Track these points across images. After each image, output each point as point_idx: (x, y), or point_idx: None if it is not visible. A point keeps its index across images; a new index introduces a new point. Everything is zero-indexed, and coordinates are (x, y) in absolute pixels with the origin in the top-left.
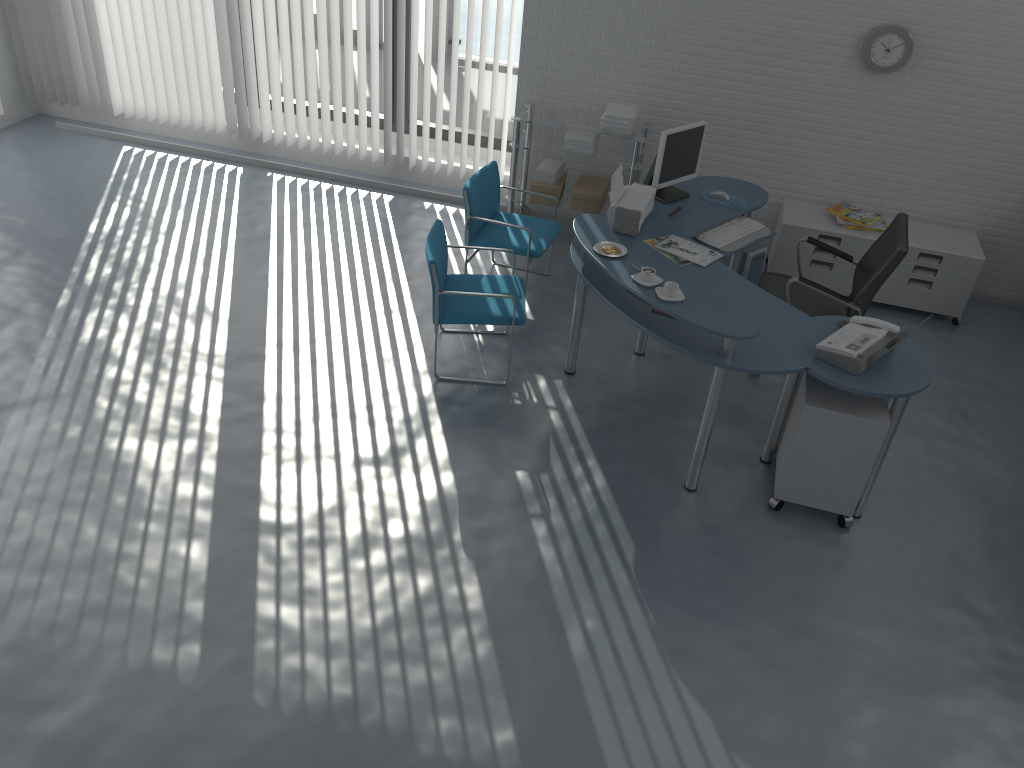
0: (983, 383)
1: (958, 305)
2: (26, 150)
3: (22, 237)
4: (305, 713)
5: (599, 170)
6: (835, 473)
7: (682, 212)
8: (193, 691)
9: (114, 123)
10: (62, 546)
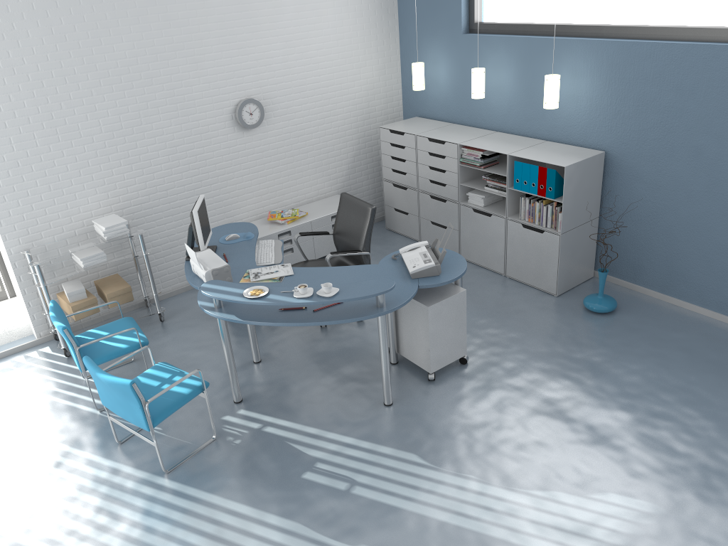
0: None
1: None
2: None
3: None
4: None
5: (102, 272)
6: (452, 335)
7: (229, 256)
8: None
9: None
10: None
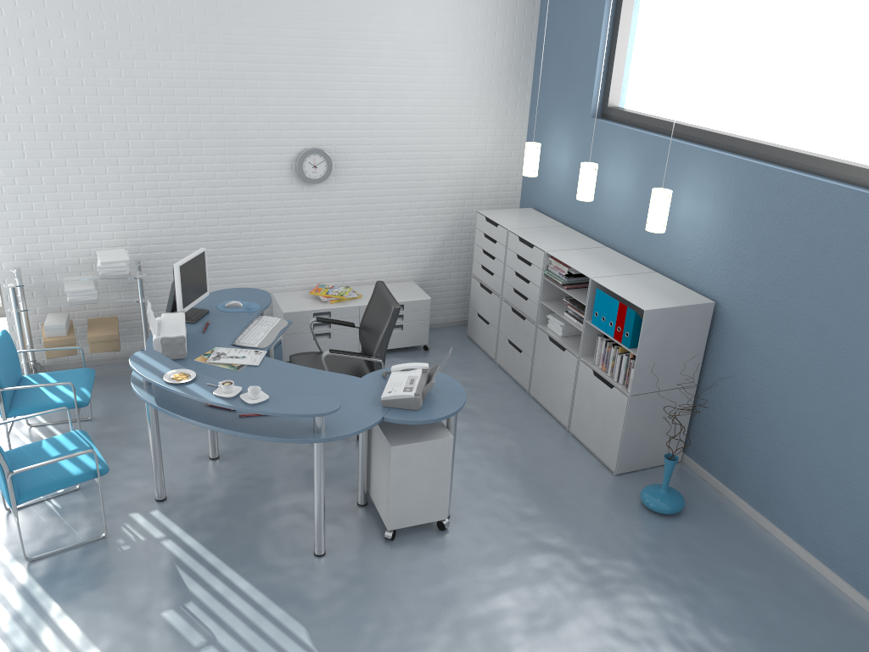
0: (466, 384)
1: (424, 335)
2: None
3: None
4: None
5: (103, 311)
6: (427, 490)
7: (212, 326)
8: None
9: None
10: None
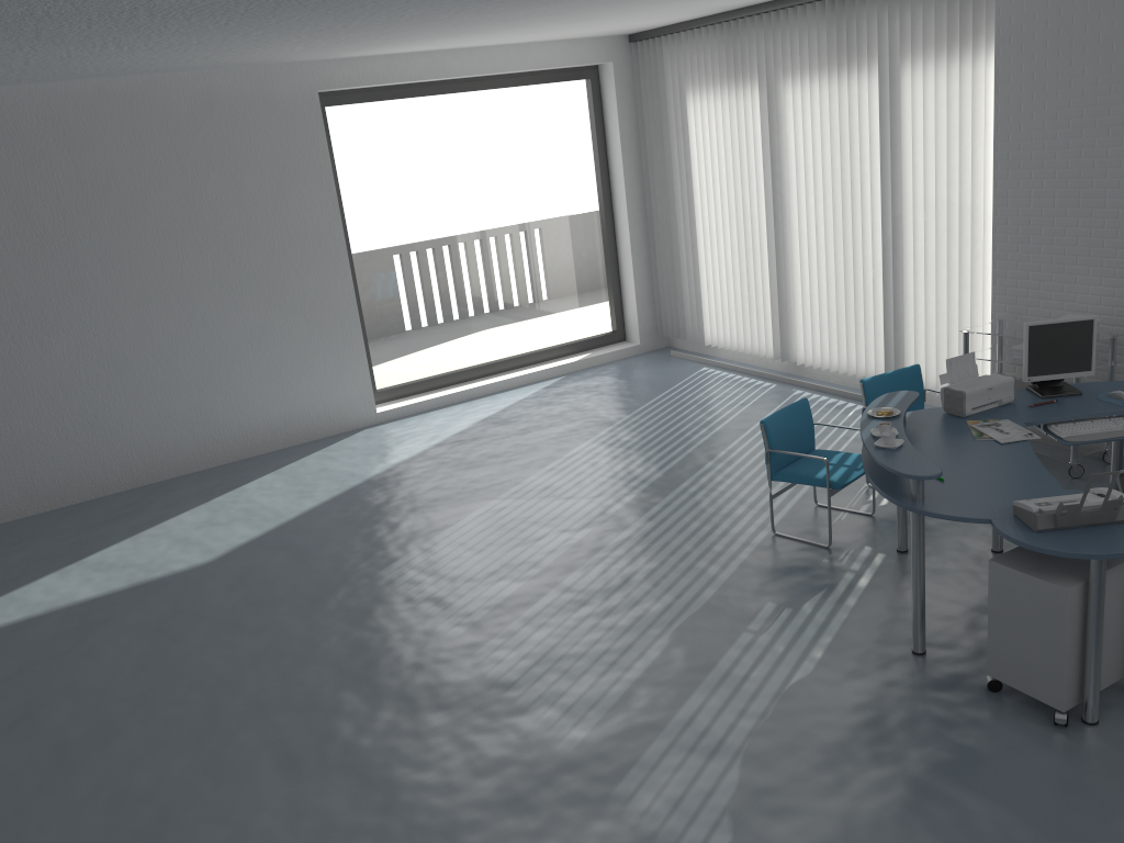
0: None
1: None
2: (638, 367)
3: (585, 415)
4: (481, 678)
5: None
6: (1034, 649)
7: (1050, 405)
8: (440, 648)
9: (710, 352)
10: (450, 567)
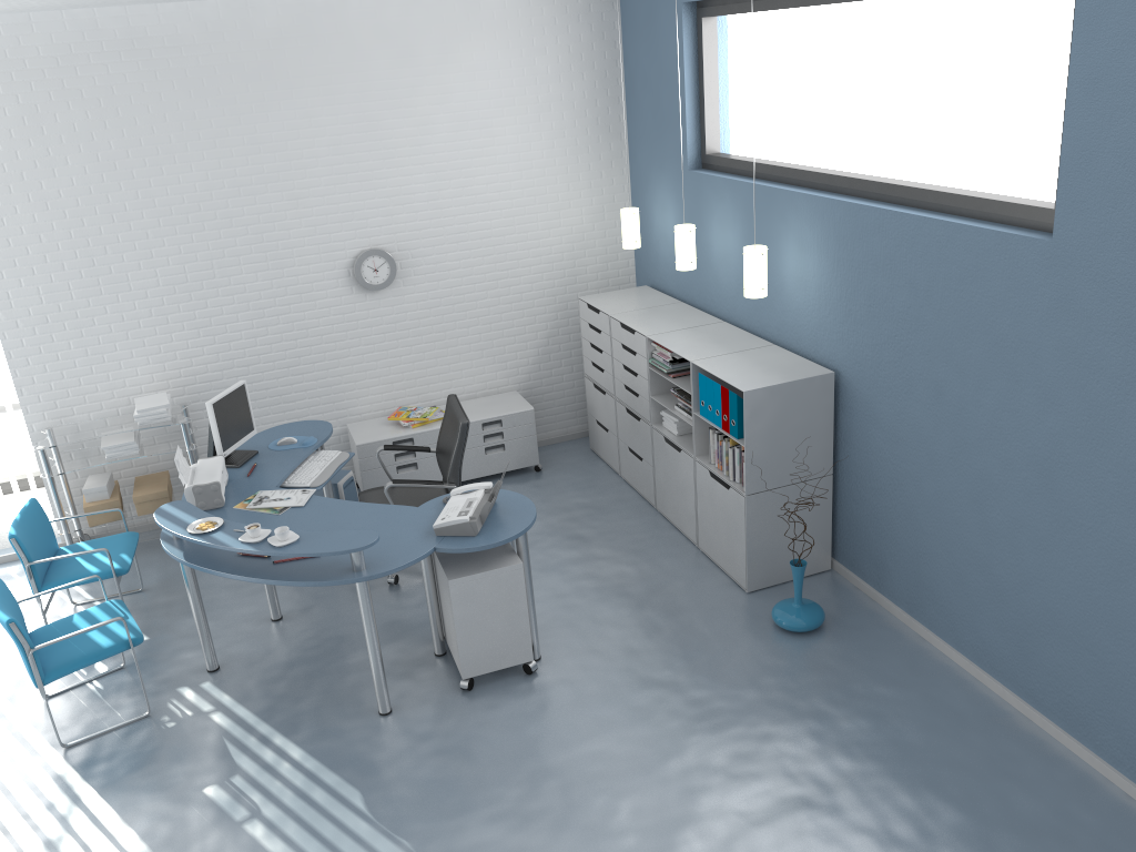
0: (581, 506)
1: (533, 454)
2: None
3: None
4: None
5: (153, 466)
6: (502, 628)
7: (259, 468)
8: None
9: None
10: None
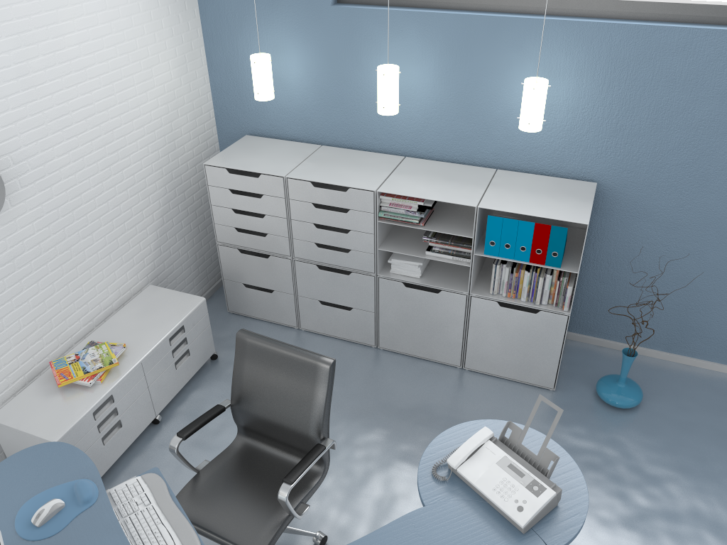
0: None
1: (210, 344)
2: None
3: None
4: None
5: None
6: None
7: None
8: None
9: None
10: None
